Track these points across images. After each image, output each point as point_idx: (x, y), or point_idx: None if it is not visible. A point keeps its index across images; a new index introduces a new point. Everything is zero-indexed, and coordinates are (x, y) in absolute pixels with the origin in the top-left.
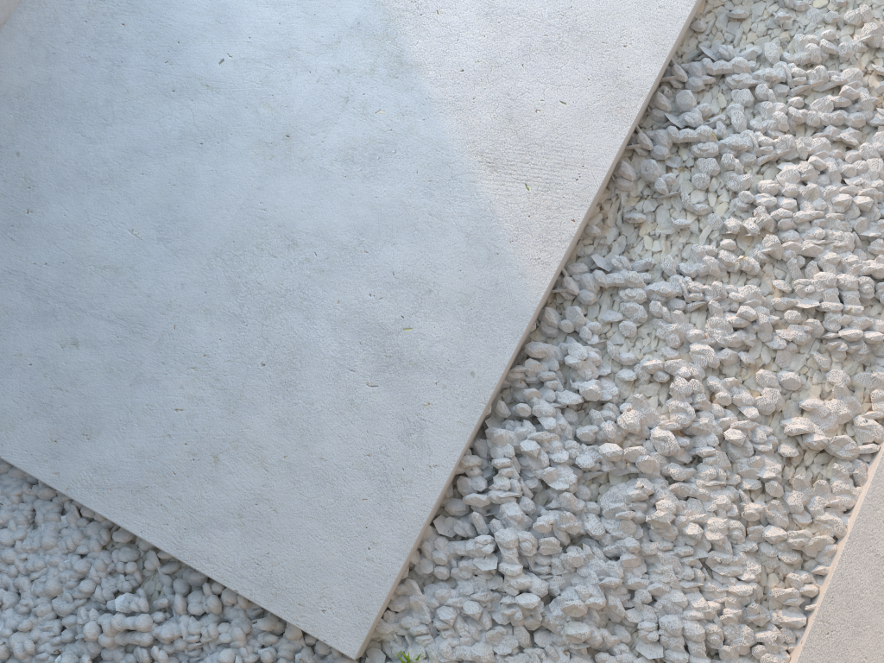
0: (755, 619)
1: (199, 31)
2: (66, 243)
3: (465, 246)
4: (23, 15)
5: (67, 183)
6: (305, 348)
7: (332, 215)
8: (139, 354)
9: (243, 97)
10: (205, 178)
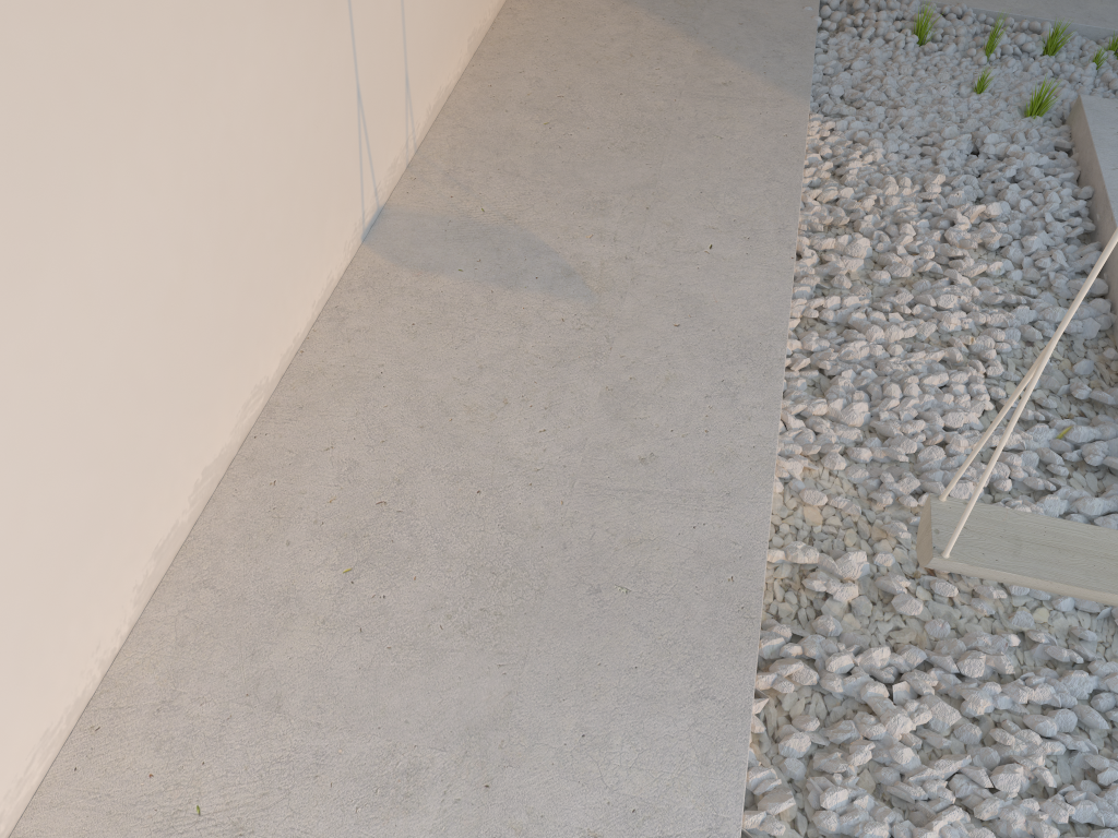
0: (836, 156)
1: None
2: None
3: None
4: None
5: None
6: None
7: None
8: None
9: None
10: None
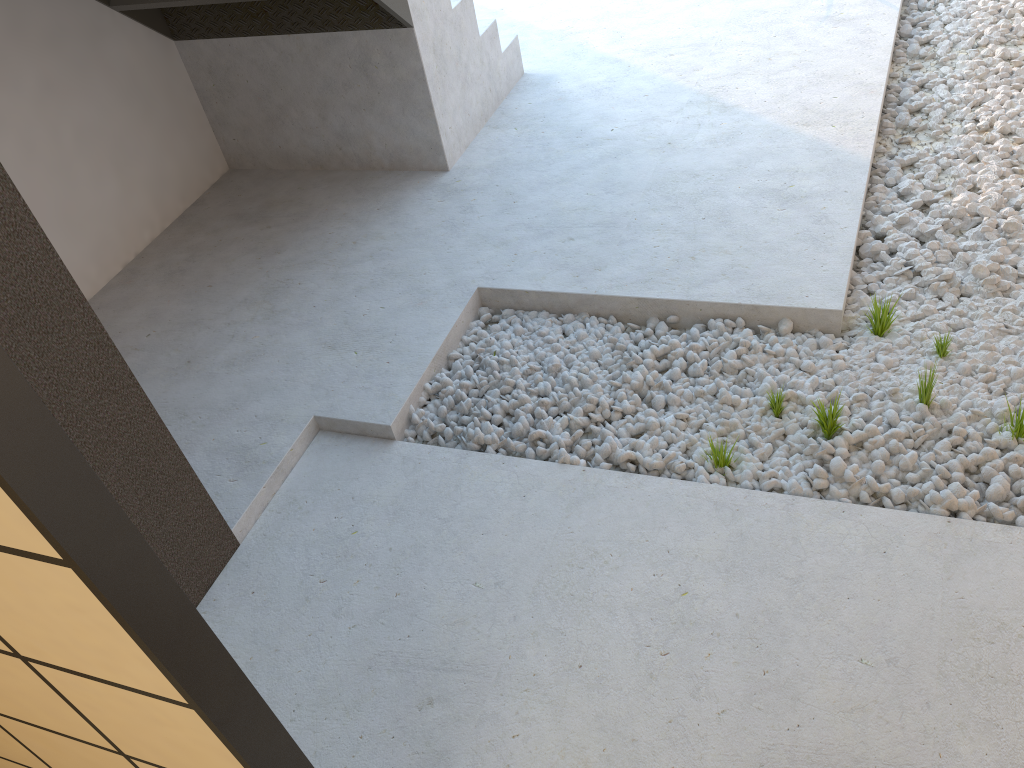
0: None
1: (592, 124)
2: (545, 207)
3: (808, 152)
4: (477, 142)
5: (535, 188)
6: (727, 207)
7: (715, 161)
8: (617, 233)
9: (632, 138)
10: (624, 167)
